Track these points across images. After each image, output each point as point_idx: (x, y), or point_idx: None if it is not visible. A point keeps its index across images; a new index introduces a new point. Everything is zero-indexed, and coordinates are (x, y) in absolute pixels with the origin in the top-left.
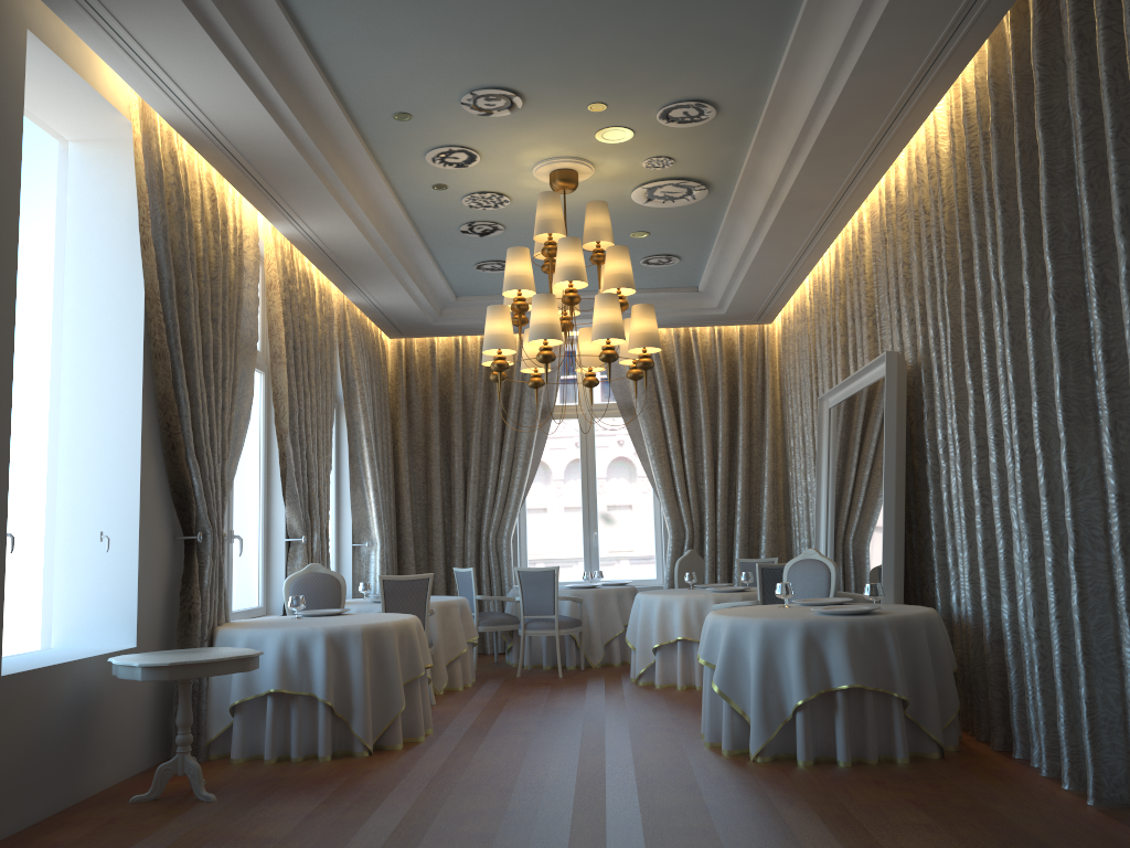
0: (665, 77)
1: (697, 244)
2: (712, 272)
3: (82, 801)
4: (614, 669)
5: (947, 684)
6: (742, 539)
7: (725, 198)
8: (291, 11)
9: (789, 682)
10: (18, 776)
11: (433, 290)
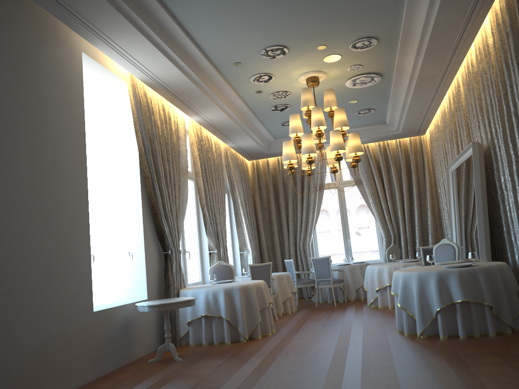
0: (350, 29)
1: (381, 102)
2: (391, 114)
3: (130, 362)
4: (360, 301)
5: (513, 297)
6: (419, 237)
7: (390, 79)
8: (183, 27)
9: (432, 300)
10: (103, 352)
11: (264, 137)
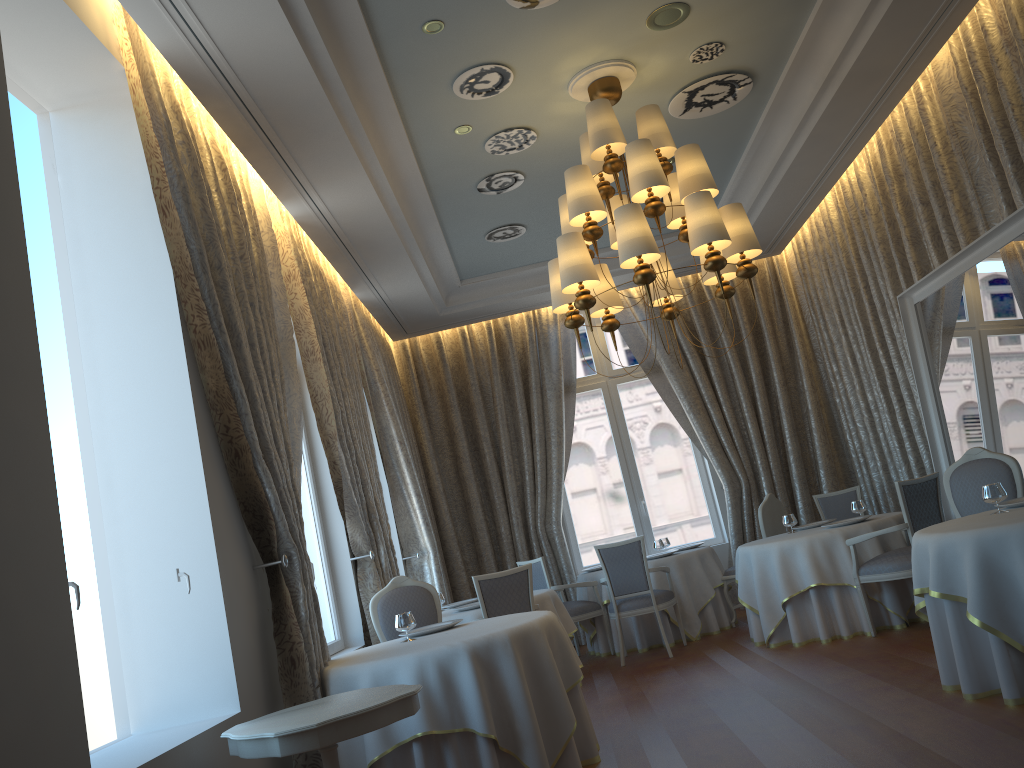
0: None
1: (721, 166)
2: (729, 200)
3: None
4: (719, 638)
5: None
6: (800, 478)
7: (766, 94)
8: None
9: None
10: None
11: (440, 275)
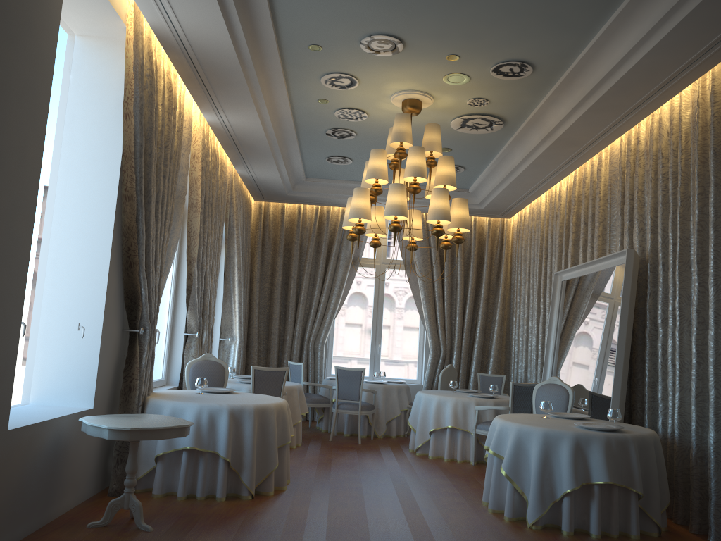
0: (508, 42)
1: (480, 161)
2: (482, 180)
3: (50, 522)
4: (393, 440)
5: (663, 484)
6: (477, 359)
7: (512, 132)
8: None
9: (560, 475)
10: (11, 506)
11: (293, 172)
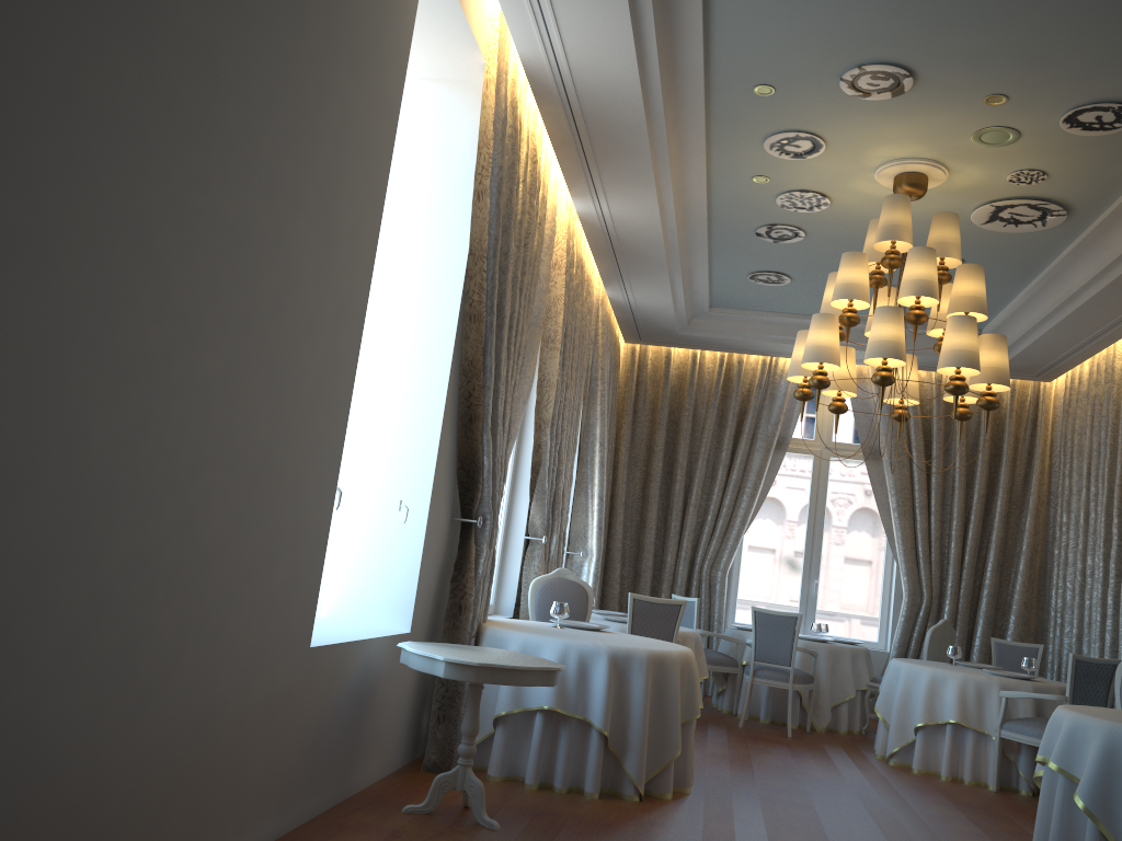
0: (1101, 69)
1: (1011, 280)
2: (1010, 314)
3: (348, 798)
4: (843, 738)
5: None
6: (987, 615)
7: (1079, 229)
8: None
9: None
10: (306, 764)
11: (691, 297)
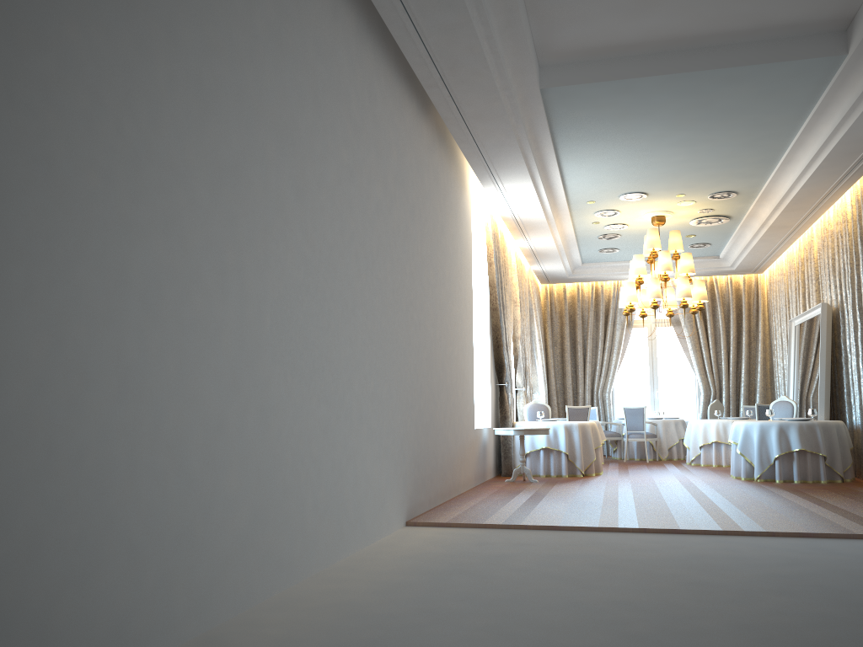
0: (714, 185)
1: (721, 238)
2: (728, 250)
3: (485, 481)
4: (674, 461)
5: (846, 452)
6: (744, 396)
7: (738, 221)
8: (563, 177)
9: (772, 448)
10: (477, 465)
11: (572, 262)
